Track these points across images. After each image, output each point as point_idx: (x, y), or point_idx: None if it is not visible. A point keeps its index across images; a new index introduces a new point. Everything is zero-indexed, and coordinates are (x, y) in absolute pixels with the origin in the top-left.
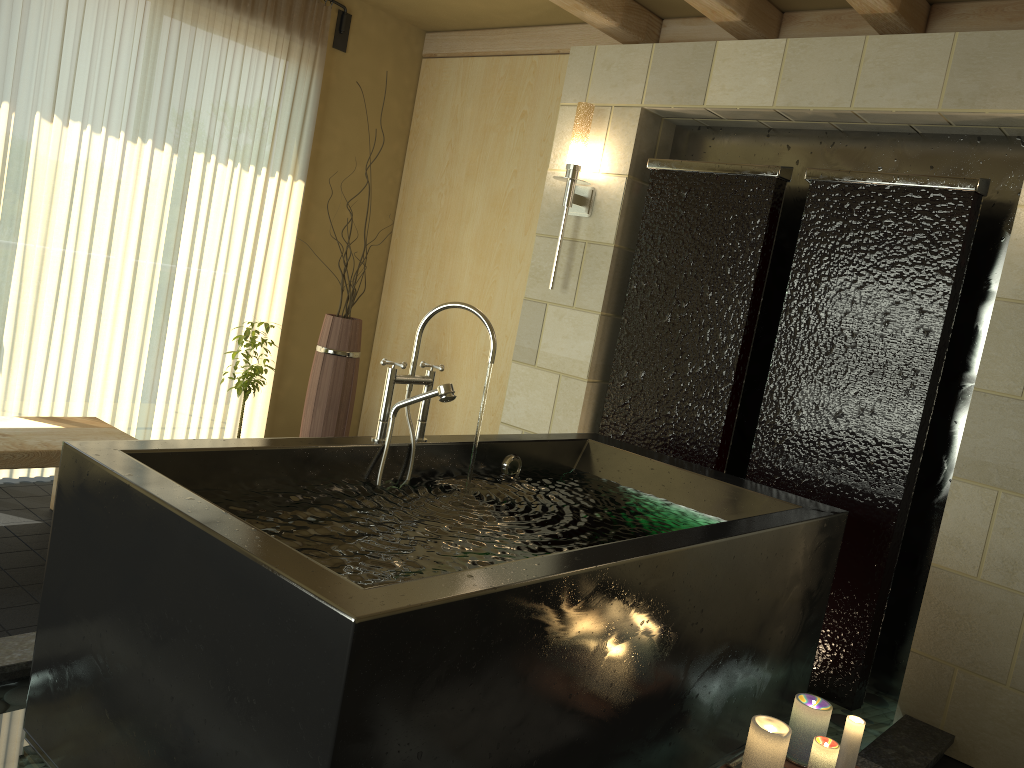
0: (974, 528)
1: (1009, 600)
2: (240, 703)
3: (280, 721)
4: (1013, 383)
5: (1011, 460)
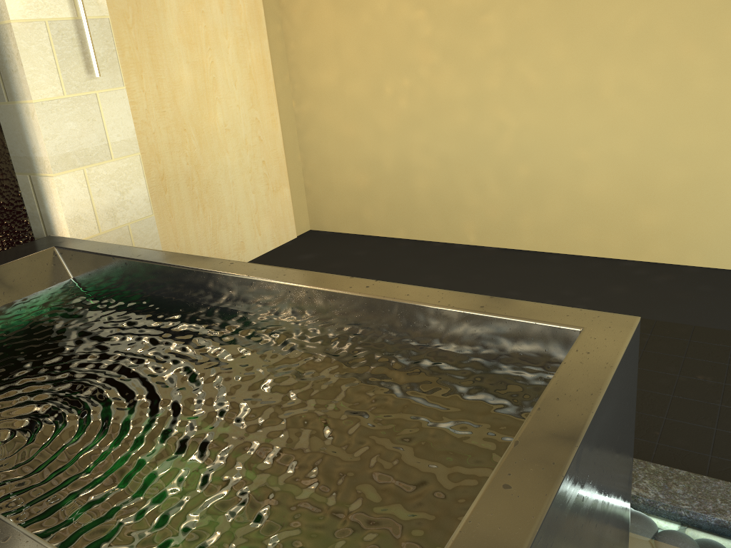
0: (83, 202)
1: (121, 234)
2: (608, 491)
3: (622, 447)
4: (55, 87)
5: (80, 144)
